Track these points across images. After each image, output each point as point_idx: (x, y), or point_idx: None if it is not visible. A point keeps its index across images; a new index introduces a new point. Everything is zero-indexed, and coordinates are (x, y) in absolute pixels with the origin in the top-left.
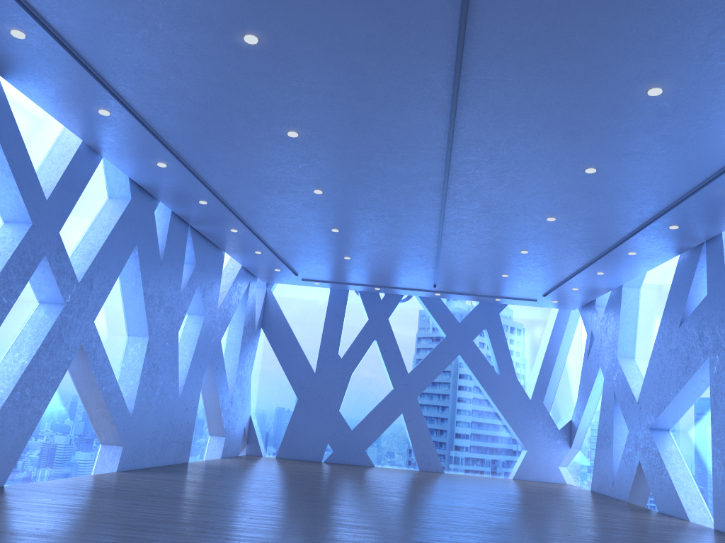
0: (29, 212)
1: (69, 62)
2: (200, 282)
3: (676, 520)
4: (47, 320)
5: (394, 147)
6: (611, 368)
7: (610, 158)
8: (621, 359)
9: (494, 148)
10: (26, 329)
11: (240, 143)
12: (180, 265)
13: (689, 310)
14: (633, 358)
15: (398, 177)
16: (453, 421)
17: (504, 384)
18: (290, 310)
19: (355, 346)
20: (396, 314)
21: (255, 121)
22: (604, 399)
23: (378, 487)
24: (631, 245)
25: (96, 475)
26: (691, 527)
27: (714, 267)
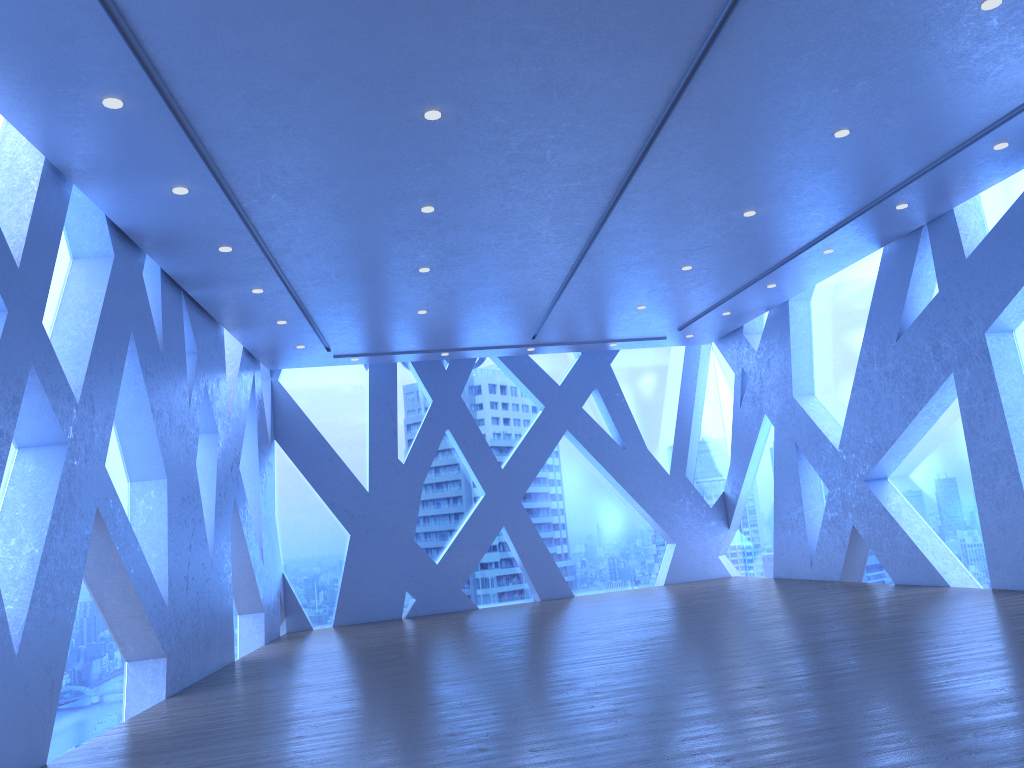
0: (0, 292)
1: (82, 10)
2: (205, 381)
3: (936, 589)
4: (45, 475)
5: (582, 123)
6: (785, 412)
7: (877, 112)
8: (800, 398)
9: (729, 110)
10: (12, 495)
11: (336, 139)
12: (182, 357)
13: (907, 317)
14: (812, 395)
15: (564, 172)
16: (572, 523)
17: (633, 461)
18: (311, 405)
19: (421, 442)
20: (468, 388)
21: (379, 98)
22: (780, 455)
23: (546, 632)
24: (833, 240)
25: (149, 711)
26: (969, 593)
27: (946, 254)
